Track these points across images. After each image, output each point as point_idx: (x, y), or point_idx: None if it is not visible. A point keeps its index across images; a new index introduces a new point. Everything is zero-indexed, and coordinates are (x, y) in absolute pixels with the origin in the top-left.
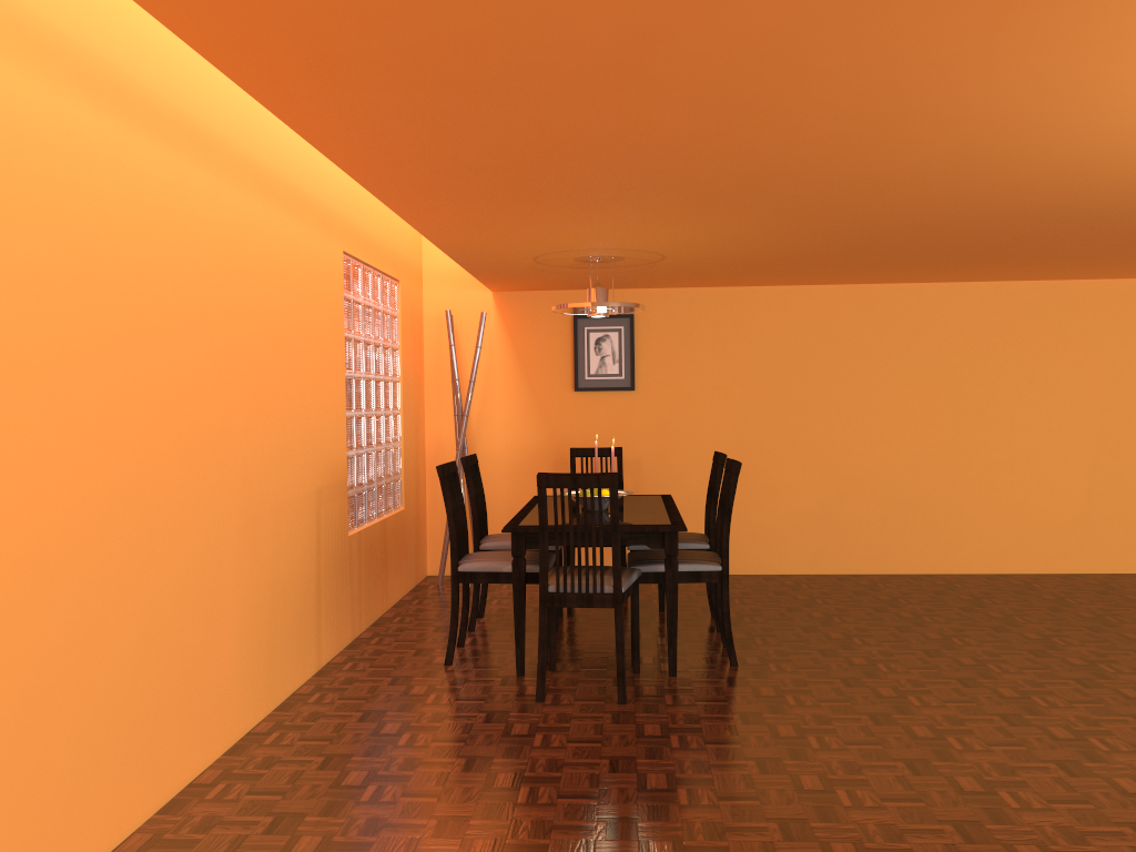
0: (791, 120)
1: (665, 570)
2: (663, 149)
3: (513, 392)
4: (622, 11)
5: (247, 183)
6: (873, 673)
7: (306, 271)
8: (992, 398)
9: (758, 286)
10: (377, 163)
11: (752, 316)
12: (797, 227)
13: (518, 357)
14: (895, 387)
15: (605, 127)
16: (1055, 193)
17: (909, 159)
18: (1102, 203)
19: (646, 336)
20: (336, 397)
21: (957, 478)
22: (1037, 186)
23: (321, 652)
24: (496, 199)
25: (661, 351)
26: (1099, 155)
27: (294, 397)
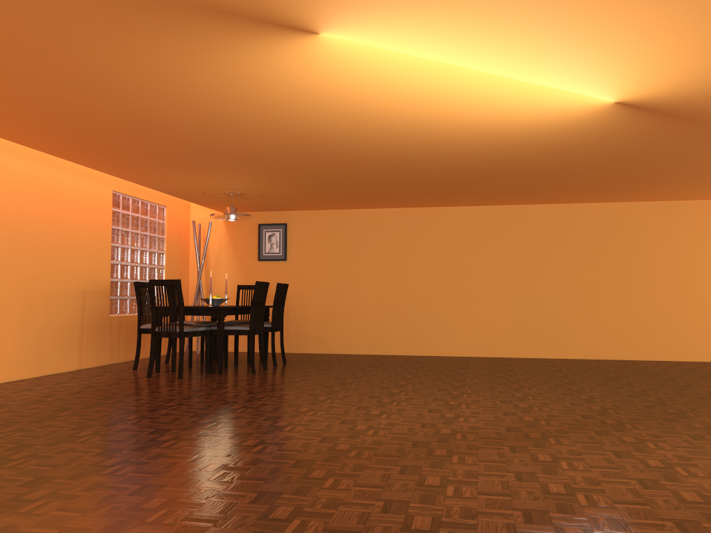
0: (175, 133)
1: (217, 327)
2: (152, 144)
3: (230, 261)
4: (47, 103)
5: (36, 161)
6: (307, 376)
7: (80, 197)
8: (461, 265)
9: (346, 209)
10: (59, 152)
11: (343, 224)
12: (287, 177)
13: (233, 244)
14: (413, 260)
15: (114, 137)
16: (359, 160)
17: (257, 146)
18: (393, 164)
19: (292, 234)
20: (103, 253)
21: (444, 306)
22: (342, 157)
23: (82, 362)
24: (130, 165)
25: (300, 241)
26: (331, 144)
27: (66, 249)
